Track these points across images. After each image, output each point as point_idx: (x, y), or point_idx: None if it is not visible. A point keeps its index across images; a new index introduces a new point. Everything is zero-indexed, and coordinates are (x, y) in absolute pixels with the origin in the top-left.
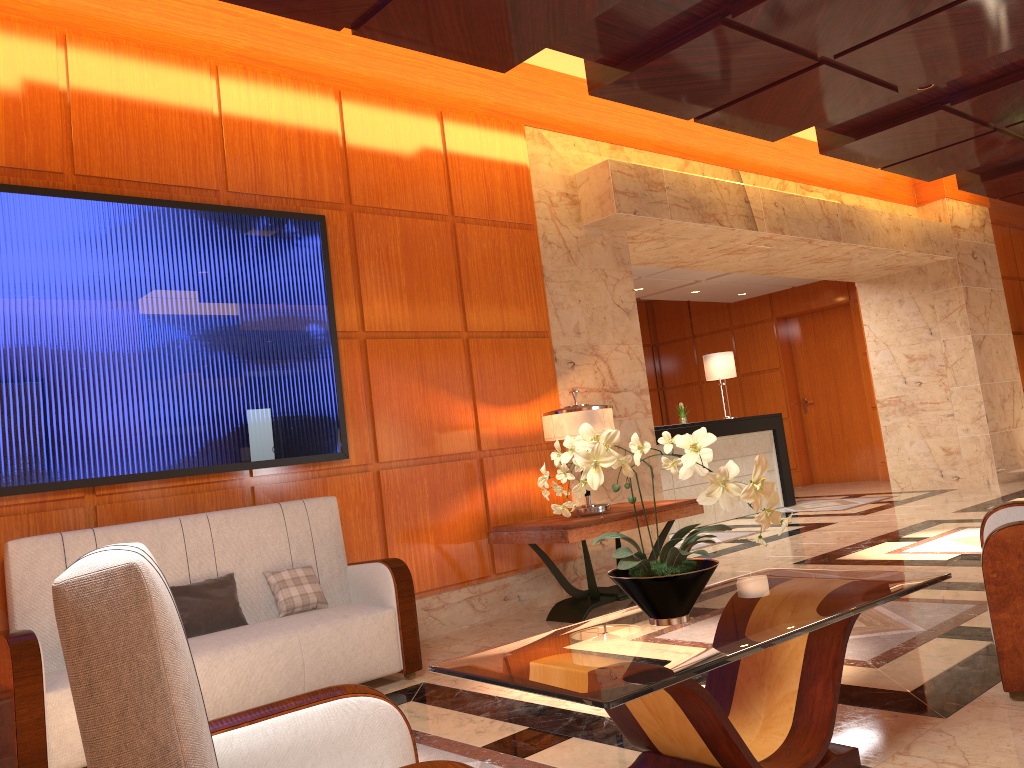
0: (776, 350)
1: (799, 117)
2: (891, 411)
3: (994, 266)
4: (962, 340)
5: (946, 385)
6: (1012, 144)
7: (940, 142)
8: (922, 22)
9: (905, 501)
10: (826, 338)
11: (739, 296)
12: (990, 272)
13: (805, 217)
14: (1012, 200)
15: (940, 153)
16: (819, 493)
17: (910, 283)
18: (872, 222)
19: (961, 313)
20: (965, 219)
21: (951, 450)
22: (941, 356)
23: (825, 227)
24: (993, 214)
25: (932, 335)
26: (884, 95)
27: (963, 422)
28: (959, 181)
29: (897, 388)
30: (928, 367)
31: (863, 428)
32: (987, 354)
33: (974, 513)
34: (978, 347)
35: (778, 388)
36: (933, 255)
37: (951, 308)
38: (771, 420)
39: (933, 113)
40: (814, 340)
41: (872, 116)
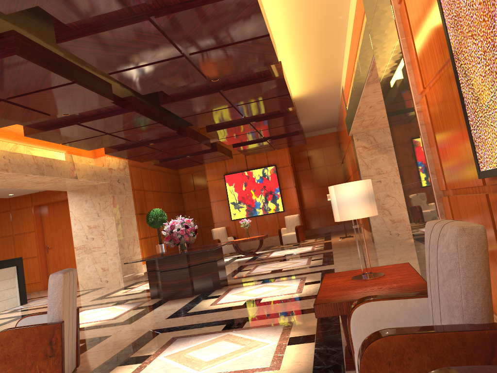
0: (33, 222)
1: (2, 120)
2: (81, 252)
3: (129, 186)
4: (111, 219)
5: (104, 239)
6: (118, 139)
7: (84, 136)
8: (44, 91)
9: (78, 296)
10: (59, 216)
11: (10, 195)
12: (126, 188)
13: (23, 163)
14: (132, 159)
15: (87, 140)
16: (47, 294)
17: (90, 192)
18: (64, 166)
19: (111, 207)
20: (115, 165)
21: (105, 268)
22: (102, 226)
23: (35, 168)
24: (133, 162)
25: (99, 216)
26: (44, 116)
27: (110, 255)
28: (105, 150)
29: (83, 241)
30: (97, 231)
31: (75, 259)
32: (122, 224)
33: (97, 300)
34: (118, 222)
35: (33, 241)
36: (97, 181)
37: (107, 204)
38: (15, 261)
39: (73, 125)
40: (53, 216)
41: (46, 123)
